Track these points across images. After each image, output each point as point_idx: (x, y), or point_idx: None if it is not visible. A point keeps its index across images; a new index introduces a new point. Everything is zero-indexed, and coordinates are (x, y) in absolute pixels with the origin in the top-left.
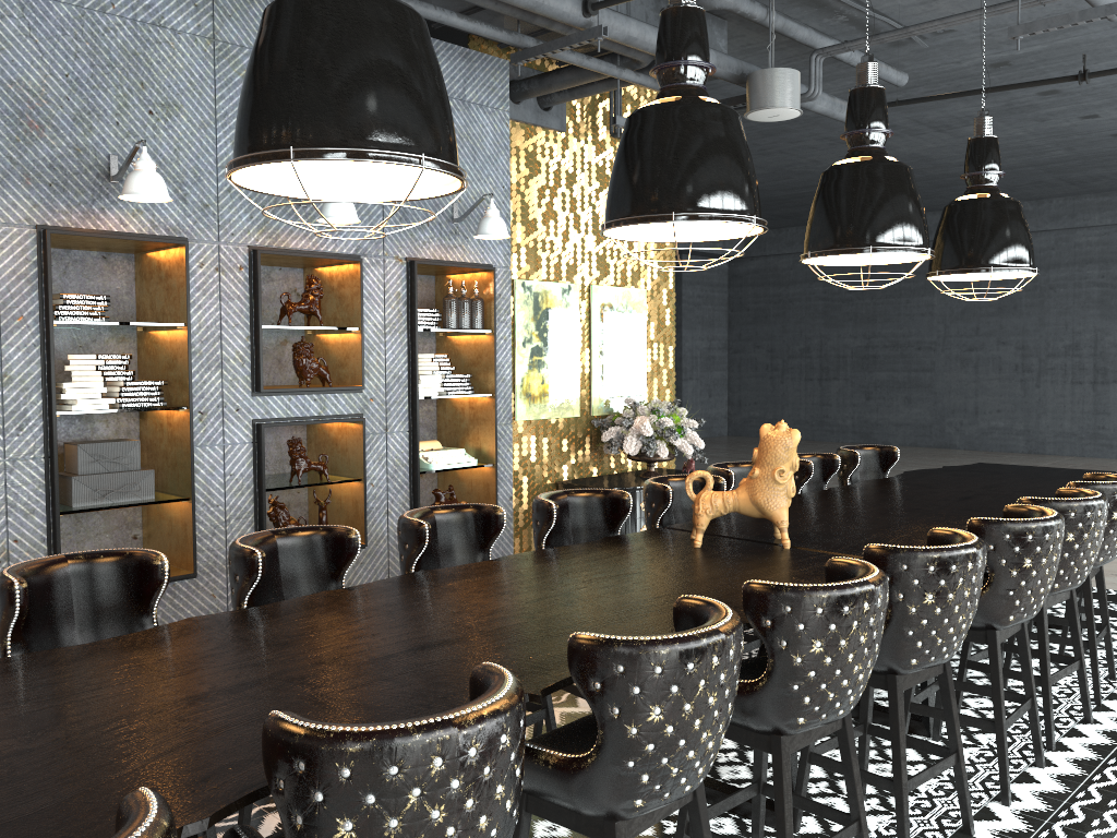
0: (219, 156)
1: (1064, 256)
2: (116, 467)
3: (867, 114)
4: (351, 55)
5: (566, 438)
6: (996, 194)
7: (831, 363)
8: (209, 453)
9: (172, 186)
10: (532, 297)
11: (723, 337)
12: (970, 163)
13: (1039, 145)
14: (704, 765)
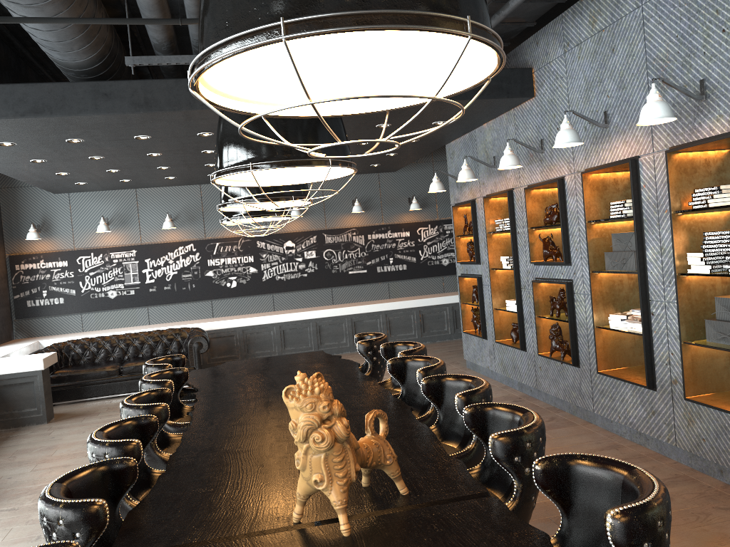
0: None
1: None
2: None
3: None
4: None
5: None
6: None
7: None
8: None
9: None
10: None
11: None
12: None
13: None
14: None
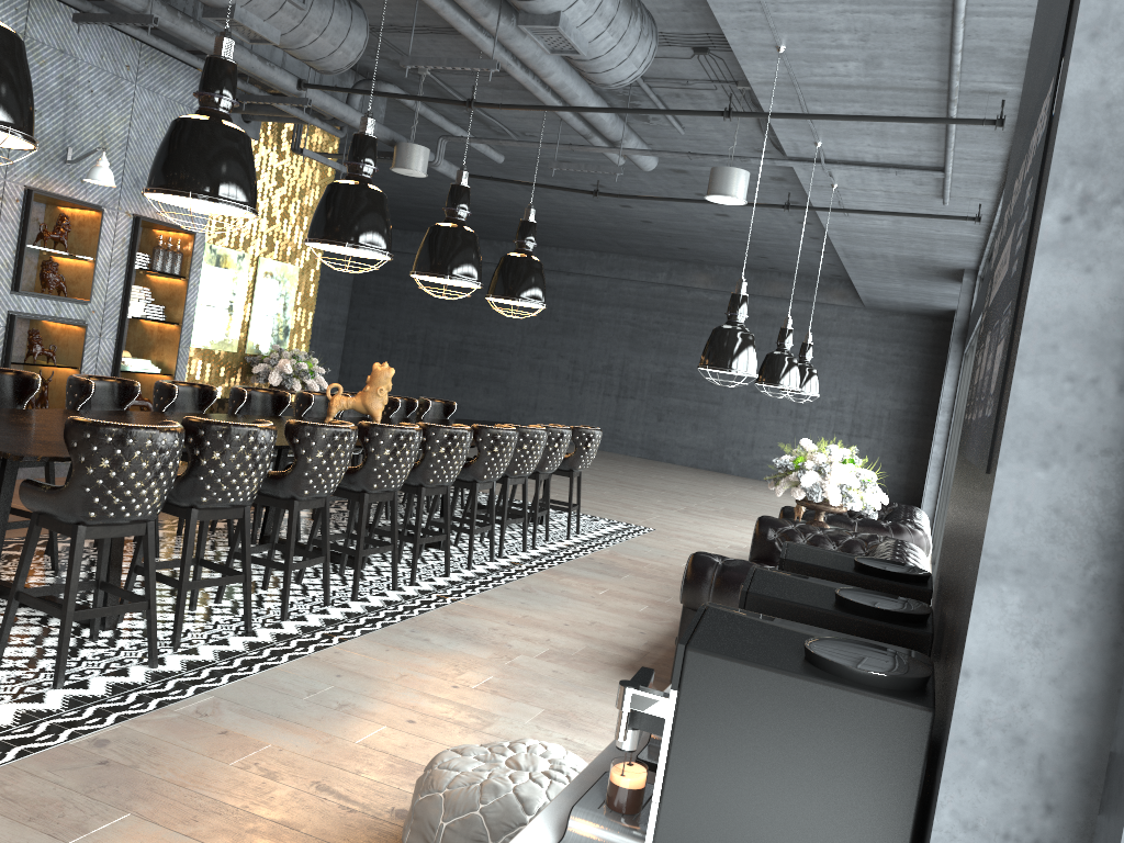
0: None
1: (612, 299)
2: None
3: (458, 200)
4: (223, 156)
5: (224, 366)
6: (530, 256)
7: (432, 352)
8: None
9: None
10: (216, 258)
11: (344, 314)
12: (519, 234)
13: (596, 216)
14: (334, 483)
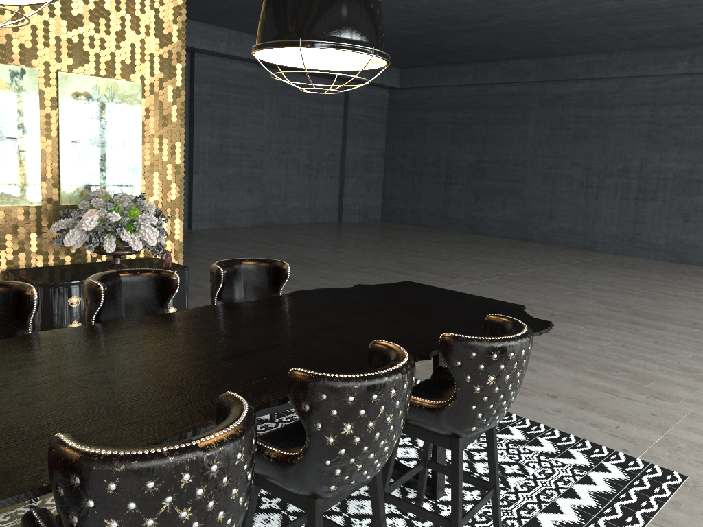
0: None
1: (625, 99)
2: None
3: None
4: None
5: (24, 226)
6: None
7: (453, 172)
8: None
9: None
10: None
11: (381, 148)
12: None
13: None
14: None
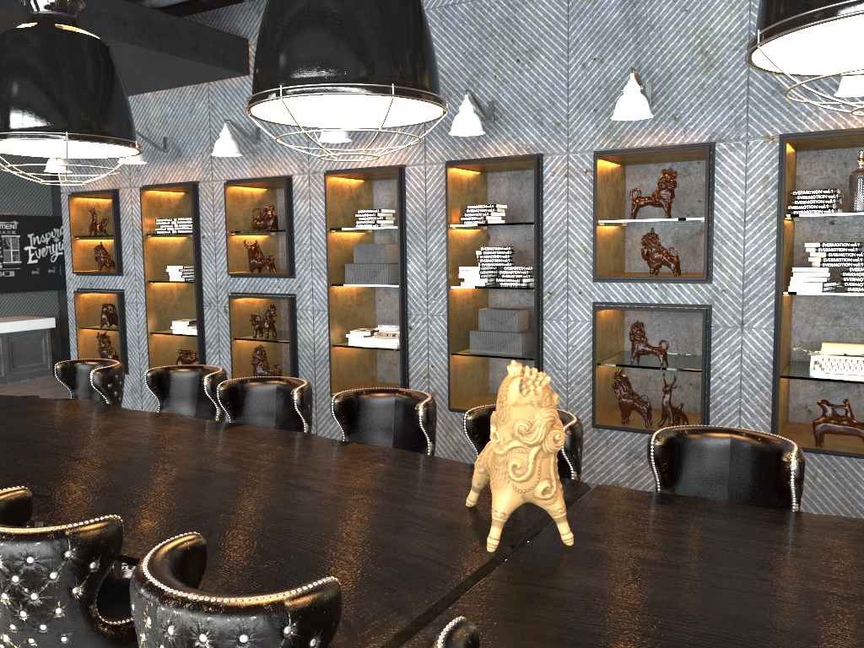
0: (570, 80)
1: None
2: (501, 328)
3: None
4: None
5: None
6: None
7: None
8: (556, 326)
9: (532, 114)
10: None
11: None
12: None
13: None
14: None
